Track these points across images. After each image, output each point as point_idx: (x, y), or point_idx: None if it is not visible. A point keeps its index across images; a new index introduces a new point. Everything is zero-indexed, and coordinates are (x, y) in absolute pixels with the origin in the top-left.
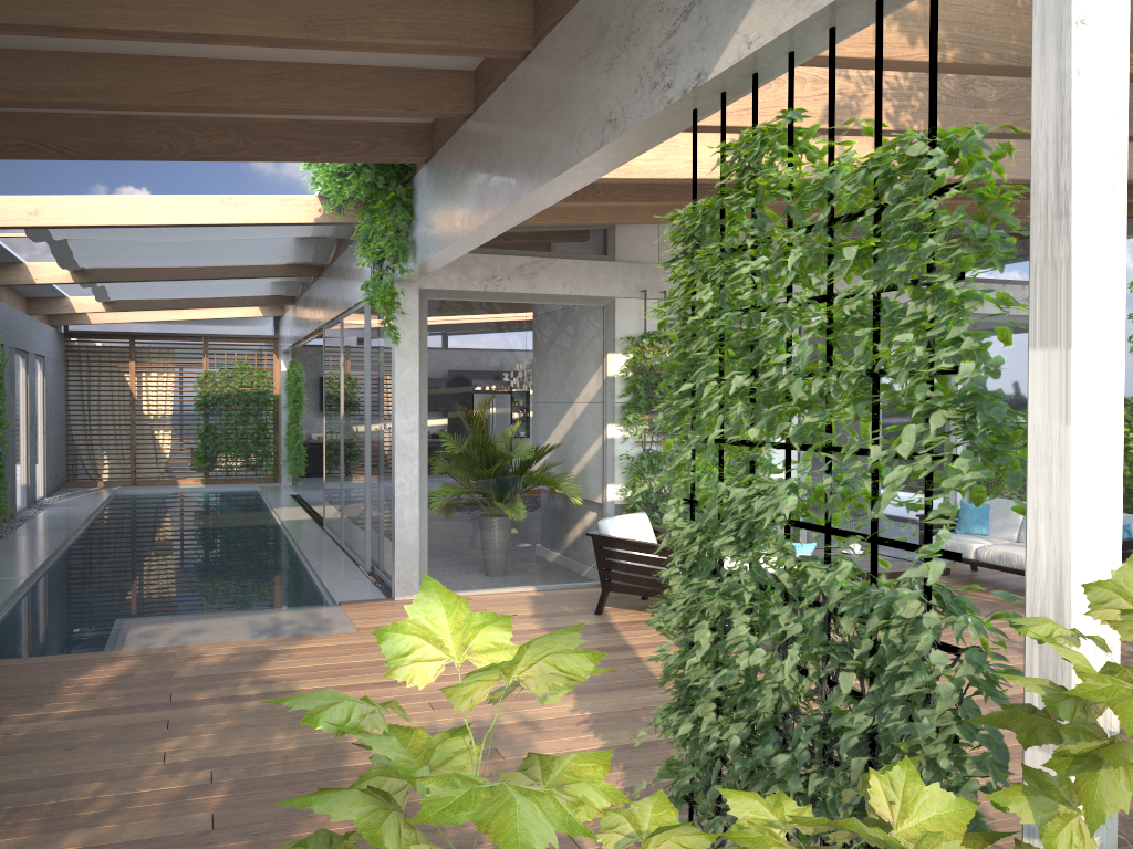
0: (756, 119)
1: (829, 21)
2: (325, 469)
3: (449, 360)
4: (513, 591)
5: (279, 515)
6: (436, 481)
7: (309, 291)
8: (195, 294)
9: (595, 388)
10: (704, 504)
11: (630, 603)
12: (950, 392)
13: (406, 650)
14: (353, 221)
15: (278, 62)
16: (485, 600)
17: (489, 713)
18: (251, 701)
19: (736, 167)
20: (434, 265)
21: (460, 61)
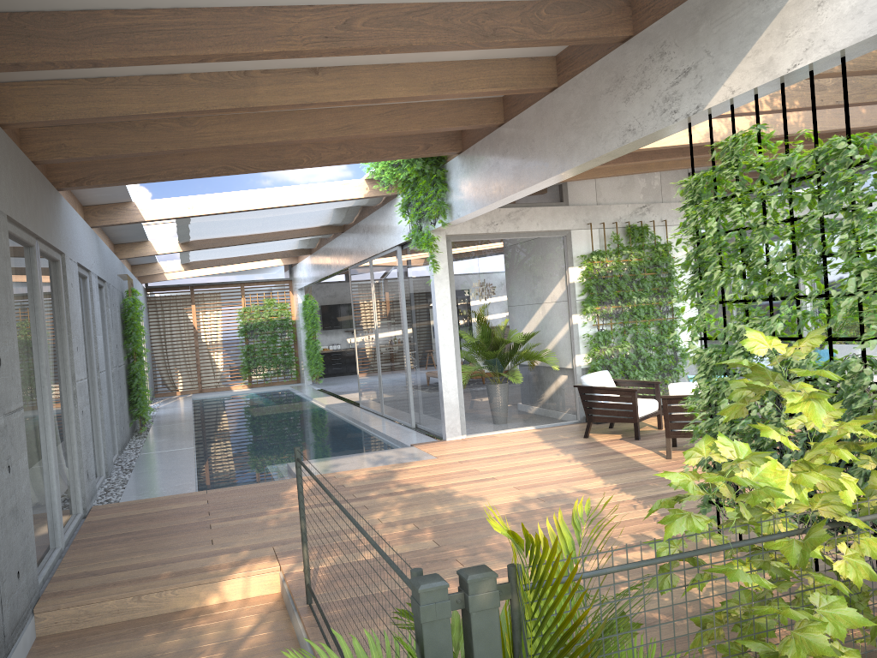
0: (734, 129)
1: (781, 81)
2: (359, 365)
3: (468, 280)
4: (521, 430)
5: (321, 402)
6: (465, 361)
7: (329, 243)
8: (246, 253)
9: (562, 291)
10: (714, 338)
11: (602, 430)
12: (868, 261)
13: (753, 346)
14: (388, 194)
15: (389, 104)
16: (505, 436)
17: (554, 489)
18: (405, 494)
19: (726, 155)
20: (465, 219)
21: None
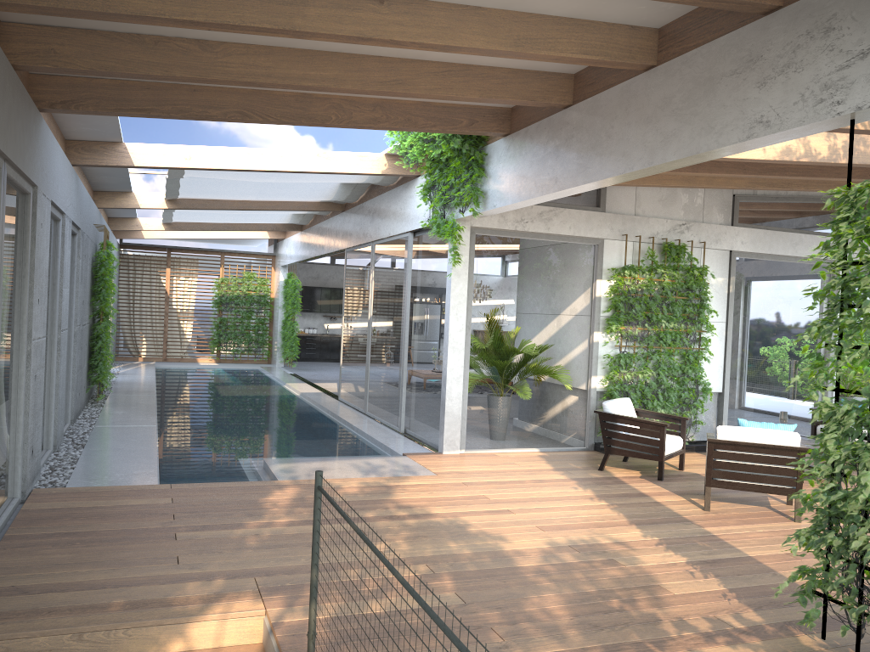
0: None
1: None
2: (343, 355)
3: (487, 280)
4: (524, 451)
5: (296, 388)
6: (474, 368)
7: (326, 222)
8: (234, 220)
9: (586, 305)
10: (854, 391)
11: (616, 463)
12: None
13: None
14: (408, 174)
15: (447, 63)
16: (509, 457)
17: (586, 535)
18: (408, 519)
19: None
20: (500, 211)
21: (570, 67)
